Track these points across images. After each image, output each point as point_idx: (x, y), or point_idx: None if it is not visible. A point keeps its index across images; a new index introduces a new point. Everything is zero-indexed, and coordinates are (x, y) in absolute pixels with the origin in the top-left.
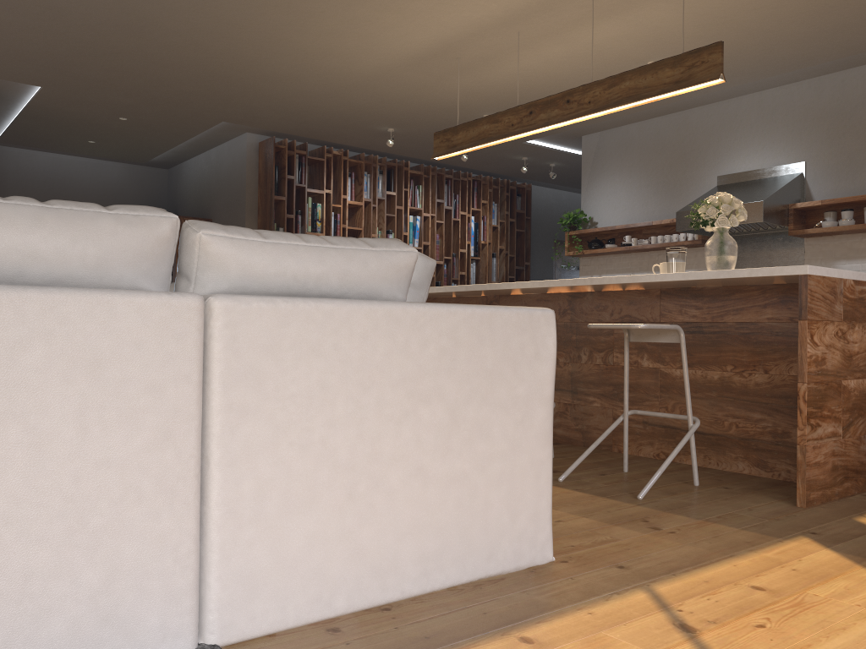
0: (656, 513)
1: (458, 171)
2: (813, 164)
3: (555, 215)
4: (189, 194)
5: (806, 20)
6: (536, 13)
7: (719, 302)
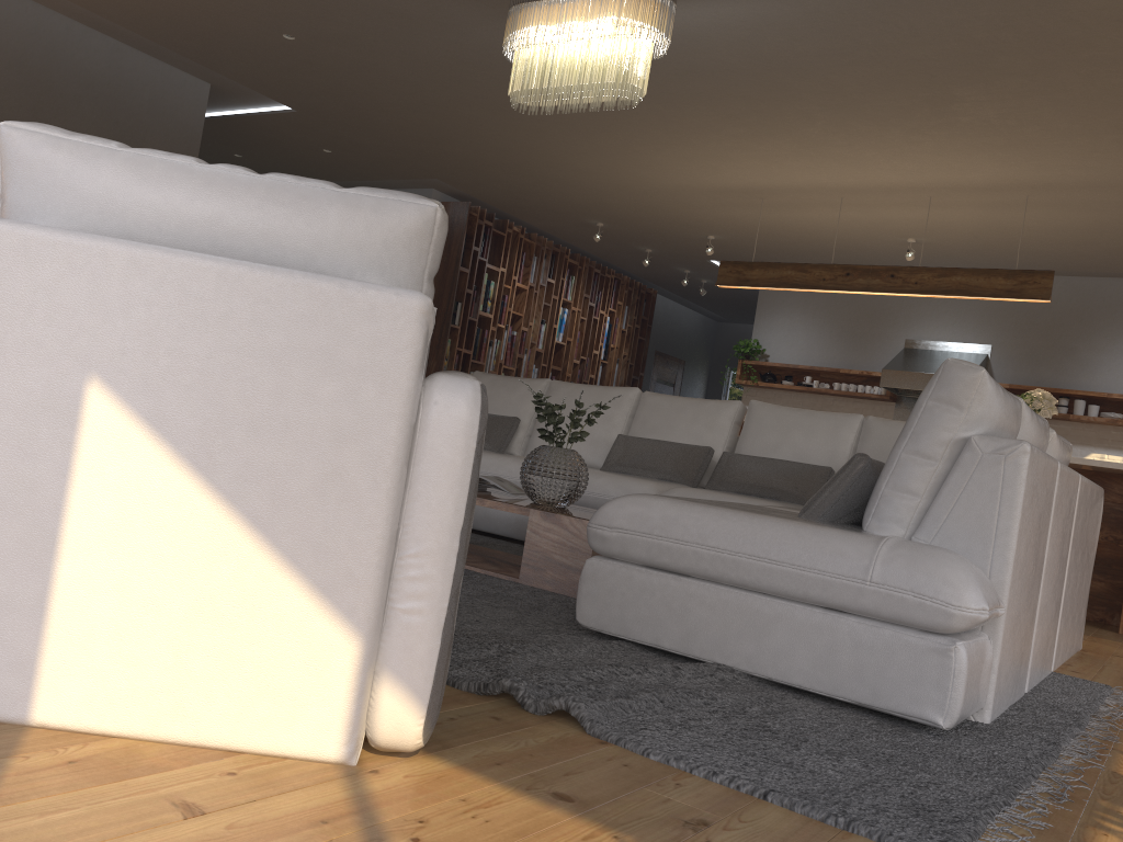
0: None
1: (604, 267)
2: (998, 349)
3: (660, 324)
4: None
5: (1058, 245)
6: (875, 192)
7: None
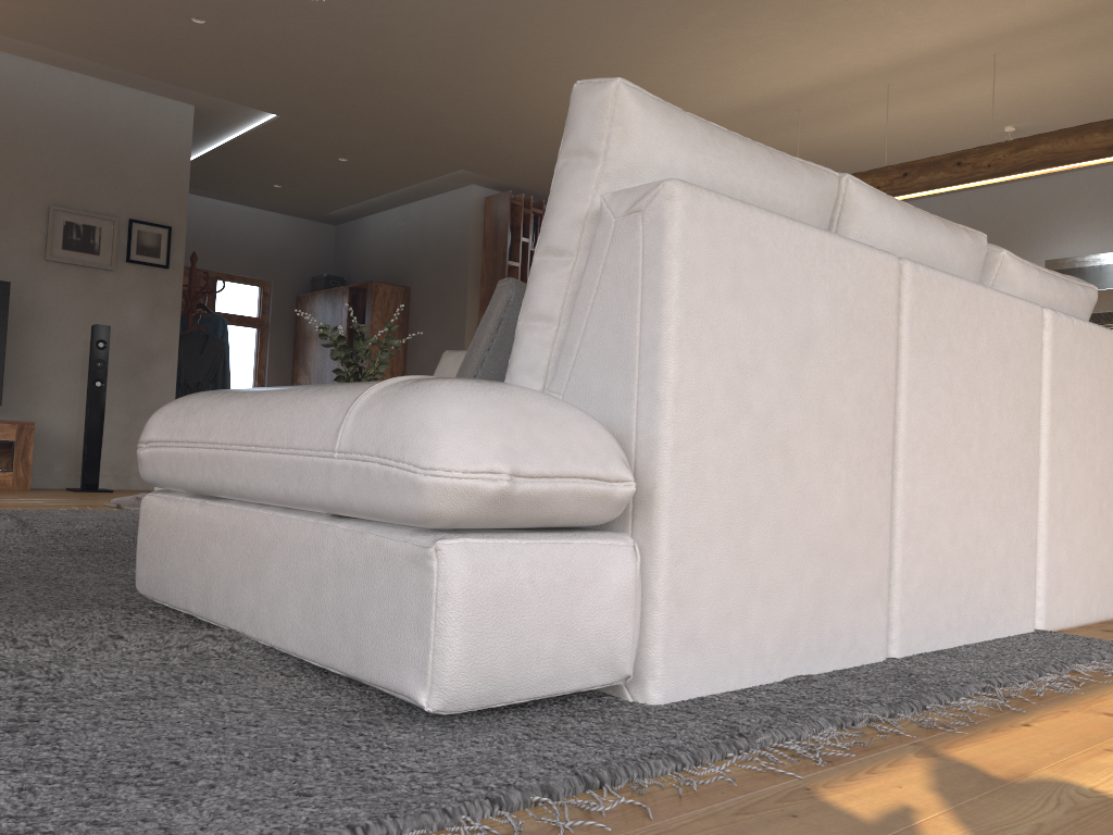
0: None
1: None
2: None
3: None
4: (371, 257)
5: None
6: (922, 66)
7: None
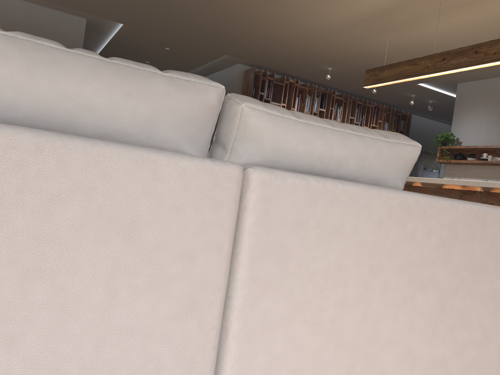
0: None
1: (366, 100)
2: None
3: (423, 134)
4: None
5: None
6: None
7: None
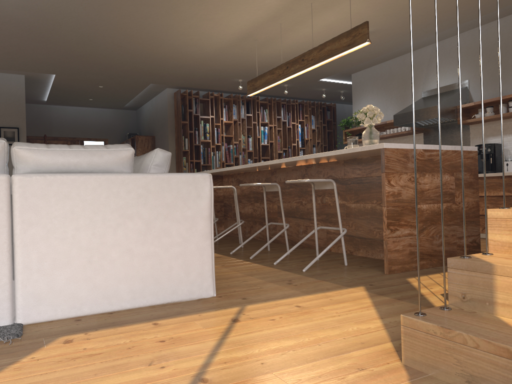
0: (302, 277)
1: (289, 99)
2: (472, 81)
3: None
4: (145, 123)
5: None
6: (284, 13)
7: (369, 166)
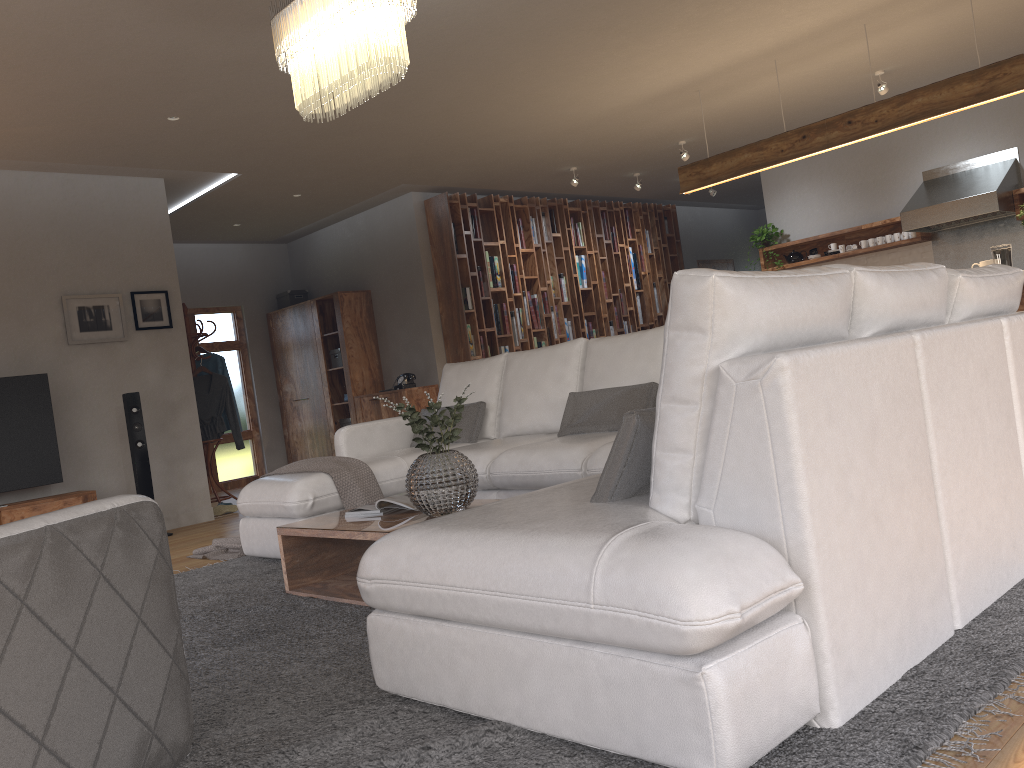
0: None
1: (610, 202)
2: None
3: (693, 234)
4: (327, 267)
5: None
6: (803, 42)
7: None
